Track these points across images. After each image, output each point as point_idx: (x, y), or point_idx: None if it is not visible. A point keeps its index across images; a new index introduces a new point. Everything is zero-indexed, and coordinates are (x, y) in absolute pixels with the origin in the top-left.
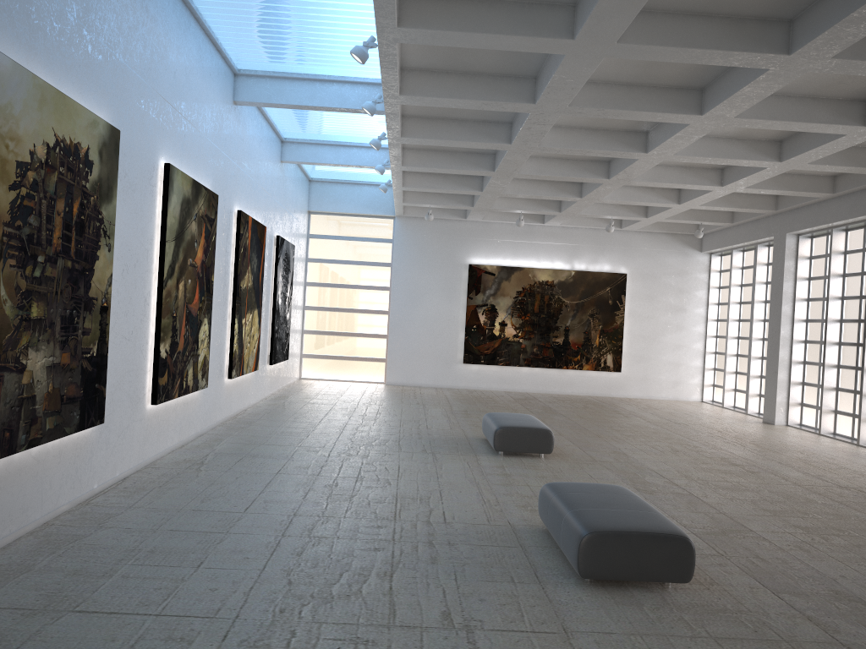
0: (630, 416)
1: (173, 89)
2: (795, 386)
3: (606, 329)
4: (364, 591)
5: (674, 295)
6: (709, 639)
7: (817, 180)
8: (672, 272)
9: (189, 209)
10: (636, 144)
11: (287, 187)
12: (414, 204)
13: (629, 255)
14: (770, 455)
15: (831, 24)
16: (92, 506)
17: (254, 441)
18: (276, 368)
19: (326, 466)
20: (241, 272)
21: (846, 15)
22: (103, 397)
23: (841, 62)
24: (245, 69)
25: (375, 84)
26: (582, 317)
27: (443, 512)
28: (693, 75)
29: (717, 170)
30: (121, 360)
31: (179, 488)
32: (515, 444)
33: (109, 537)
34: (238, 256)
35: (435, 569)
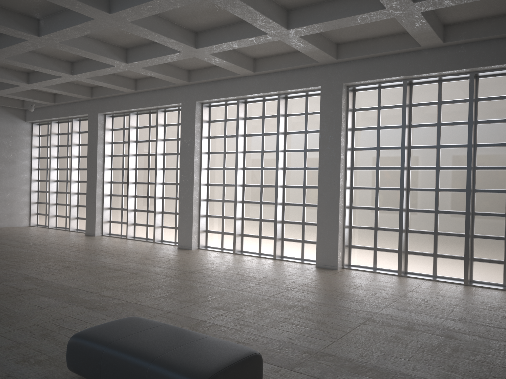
0: None
1: None
2: (106, 210)
3: None
4: None
5: (7, 151)
6: None
7: (127, 80)
8: (5, 134)
9: None
10: (30, 27)
11: None
12: None
13: None
14: (125, 258)
15: None
16: None
17: None
18: None
19: None
20: None
21: None
22: None
23: None
24: None
25: None
26: None
27: None
28: None
29: (69, 62)
30: None
31: None
32: None
33: None
34: None
35: None
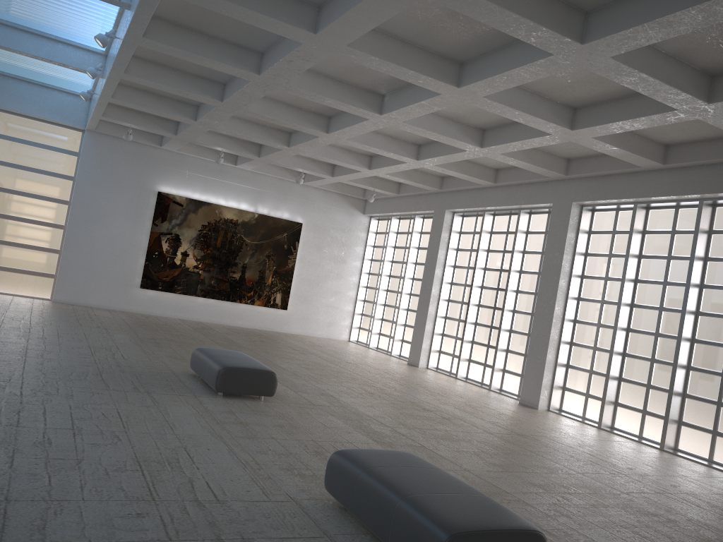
0: (305, 353)
1: None
2: (437, 336)
3: (279, 270)
4: None
5: (338, 248)
6: None
7: (485, 170)
8: (339, 228)
9: None
10: (373, 105)
11: None
12: (114, 121)
13: (306, 207)
14: (442, 399)
15: (641, 22)
16: None
17: None
18: None
19: (23, 410)
20: None
21: (662, 16)
22: None
23: (613, 64)
24: None
25: None
26: (259, 257)
27: (207, 483)
28: (464, 47)
29: (415, 145)
30: None
31: None
32: (238, 386)
33: None
34: None
35: None
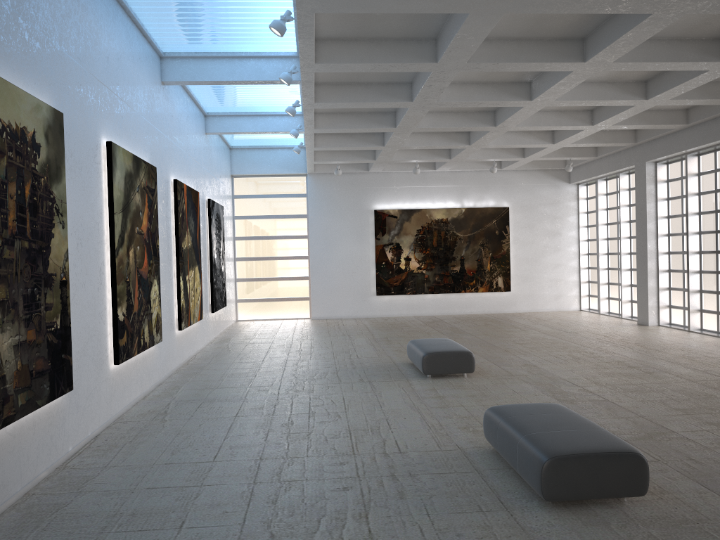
0: (526, 329)
1: (108, 73)
2: (663, 291)
3: (495, 255)
4: (346, 537)
5: (550, 222)
6: None
7: (672, 114)
8: (547, 202)
9: (132, 182)
10: (521, 94)
11: (213, 155)
12: (324, 162)
13: (509, 191)
14: (657, 354)
15: None
16: (69, 470)
17: (208, 385)
18: (217, 315)
19: (278, 404)
20: (181, 234)
21: None
22: (70, 366)
23: (718, 3)
24: (170, 52)
25: (287, 57)
26: (474, 247)
27: (395, 441)
28: (576, 26)
29: (587, 111)
30: (83, 328)
31: (149, 442)
32: (441, 367)
33: (89, 502)
34: (178, 220)
35: (406, 504)
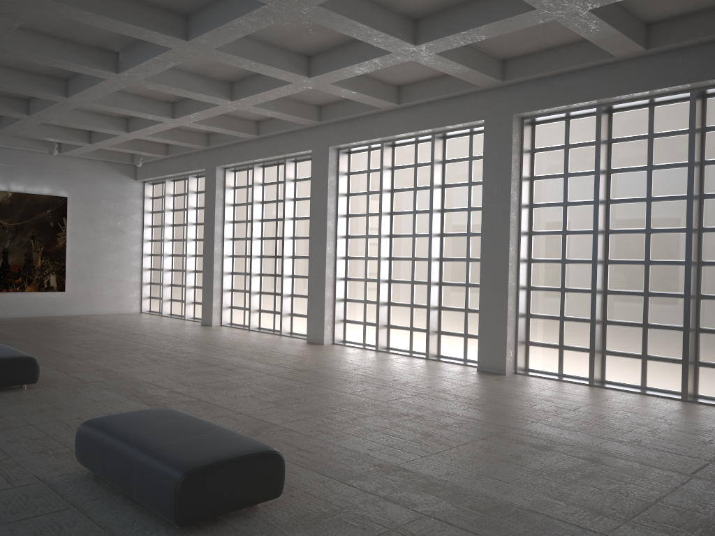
0: (88, 332)
1: None
2: (226, 293)
3: (49, 250)
4: None
5: (113, 218)
6: None
7: (246, 123)
8: (111, 197)
9: None
10: (107, 63)
11: None
12: None
13: (69, 179)
14: (230, 352)
15: None
16: None
17: None
18: None
19: None
20: None
21: None
22: None
23: (323, 12)
24: None
25: None
26: (22, 239)
27: None
28: None
29: (169, 103)
30: None
31: None
32: None
33: None
34: None
35: None
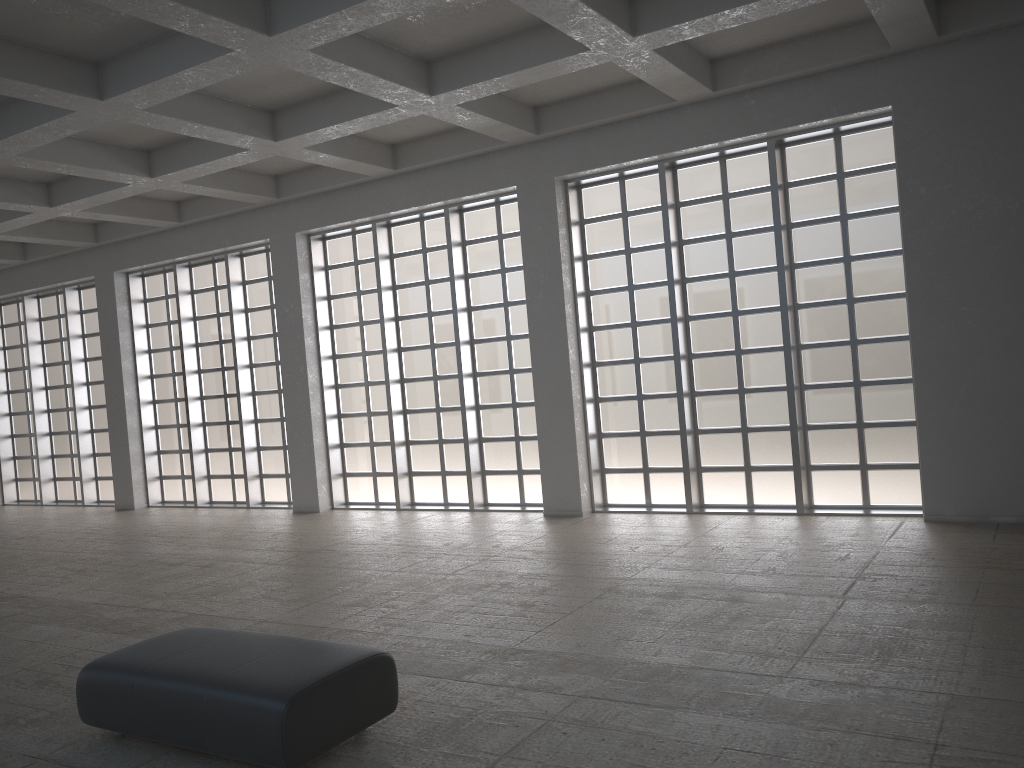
0: None
1: None
2: (151, 457)
3: None
4: None
5: None
6: (504, 759)
7: (161, 205)
8: None
9: None
10: None
11: None
12: None
13: None
14: (190, 542)
15: (338, 8)
16: None
17: None
18: None
19: None
20: None
21: (361, 1)
22: None
23: (313, 59)
24: None
25: None
26: None
27: None
28: (98, 41)
29: (42, 184)
30: None
31: None
32: None
33: None
34: None
35: None
